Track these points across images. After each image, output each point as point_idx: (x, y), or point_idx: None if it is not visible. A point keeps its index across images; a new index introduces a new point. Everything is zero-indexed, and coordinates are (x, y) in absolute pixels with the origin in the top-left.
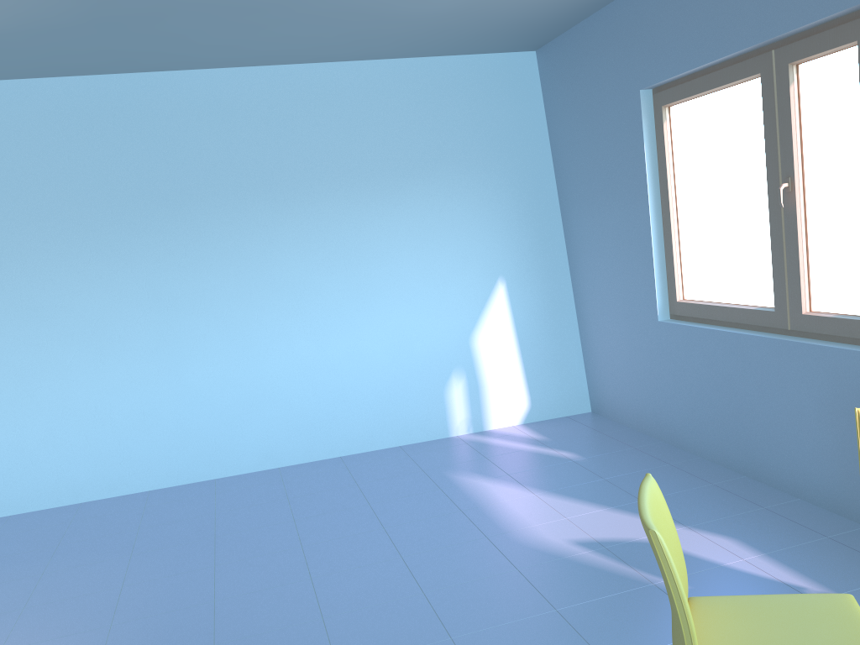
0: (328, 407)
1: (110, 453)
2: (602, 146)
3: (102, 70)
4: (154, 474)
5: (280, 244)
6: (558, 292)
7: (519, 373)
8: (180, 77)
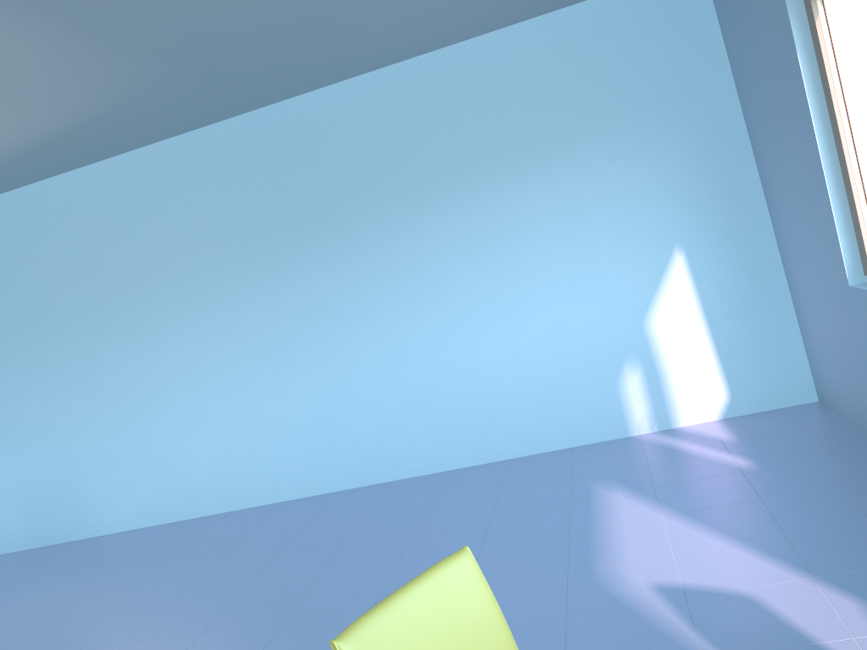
0: (490, 408)
1: (298, 457)
2: (767, 65)
3: (250, 106)
4: (336, 476)
5: (424, 244)
6: (757, 255)
7: (711, 358)
8: (319, 96)
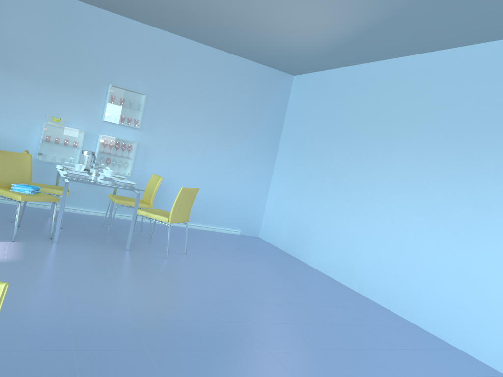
0: None
1: (411, 289)
2: None
3: None
4: (426, 318)
5: None
6: None
7: None
8: None
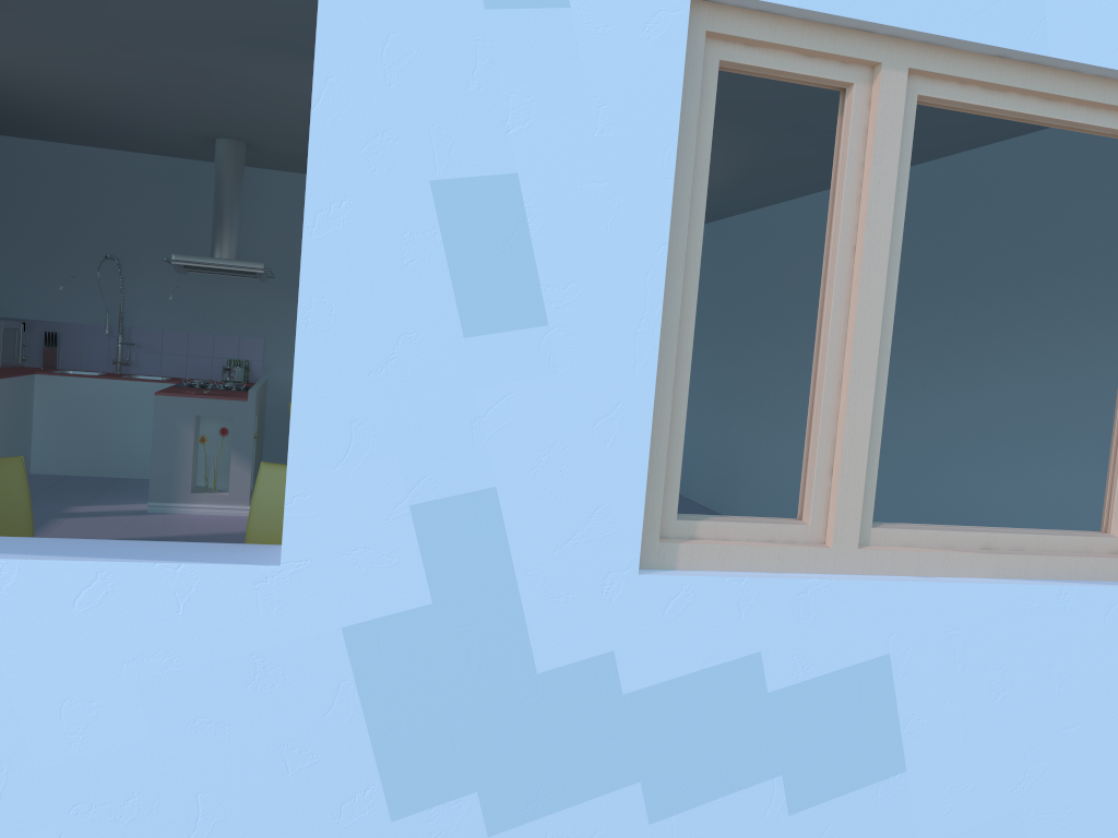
0: None
1: None
2: None
3: (921, 156)
4: None
5: (996, 352)
6: None
7: None
8: (985, 153)
